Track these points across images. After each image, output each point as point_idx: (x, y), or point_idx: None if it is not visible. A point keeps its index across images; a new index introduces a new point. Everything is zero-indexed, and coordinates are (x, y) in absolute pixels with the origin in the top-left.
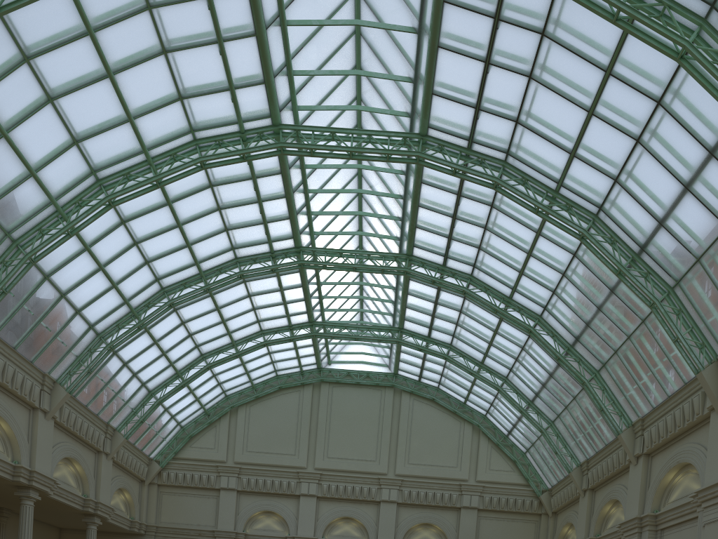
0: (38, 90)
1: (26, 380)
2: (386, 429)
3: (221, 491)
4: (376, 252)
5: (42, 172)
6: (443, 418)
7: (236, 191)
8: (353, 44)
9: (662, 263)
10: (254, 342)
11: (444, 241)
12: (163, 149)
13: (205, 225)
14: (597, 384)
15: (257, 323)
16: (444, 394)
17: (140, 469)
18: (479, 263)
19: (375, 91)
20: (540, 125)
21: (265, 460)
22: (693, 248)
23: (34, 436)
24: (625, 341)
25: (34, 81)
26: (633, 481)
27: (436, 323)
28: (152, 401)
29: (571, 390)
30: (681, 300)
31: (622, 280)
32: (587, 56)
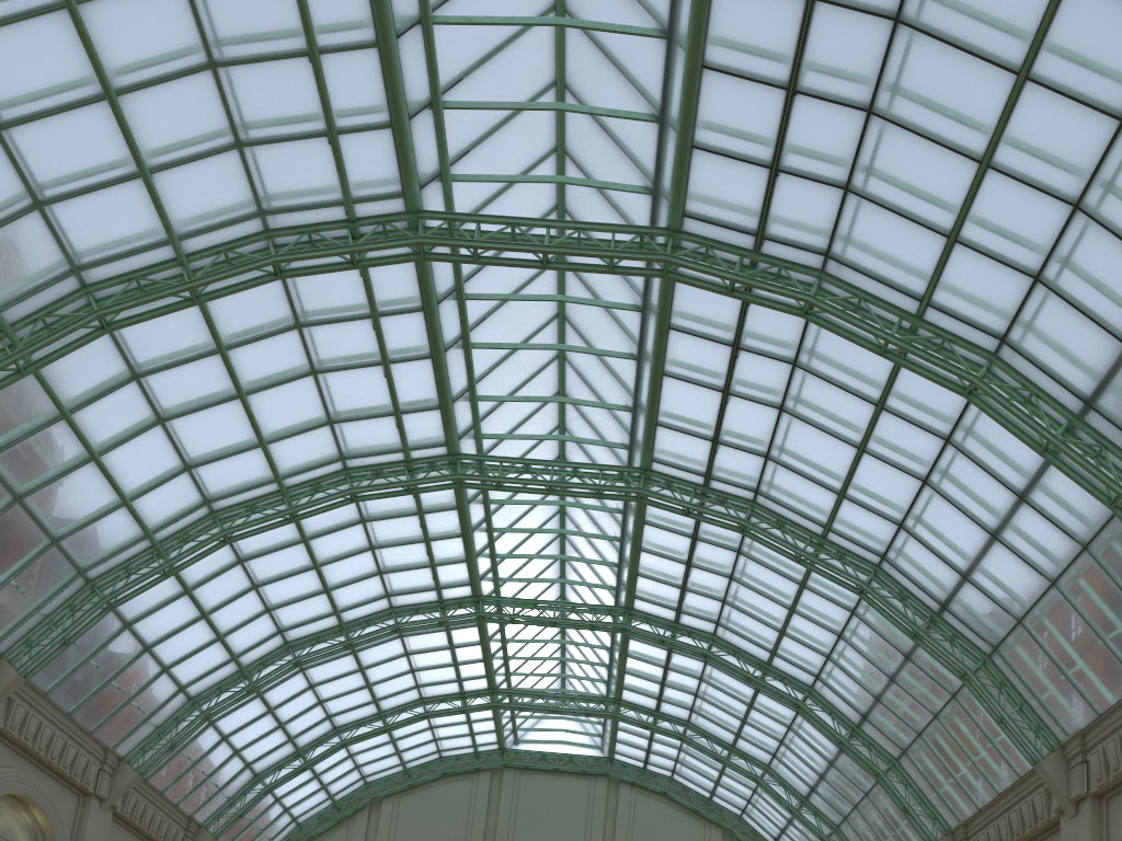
0: (147, 410)
1: (80, 756)
2: (597, 833)
3: None
4: (583, 603)
5: (139, 501)
6: (679, 819)
7: (396, 527)
8: (555, 369)
9: (971, 624)
10: (410, 713)
11: (676, 592)
12: (302, 478)
13: (352, 567)
14: (897, 777)
15: (416, 689)
16: (681, 787)
17: None
18: (725, 620)
19: (583, 419)
20: (797, 462)
21: None
22: (1011, 607)
23: (80, 831)
24: (930, 721)
25: (143, 400)
26: None
27: (667, 694)
28: (258, 787)
29: (861, 784)
30: (1003, 670)
31: (919, 644)
32: (851, 388)
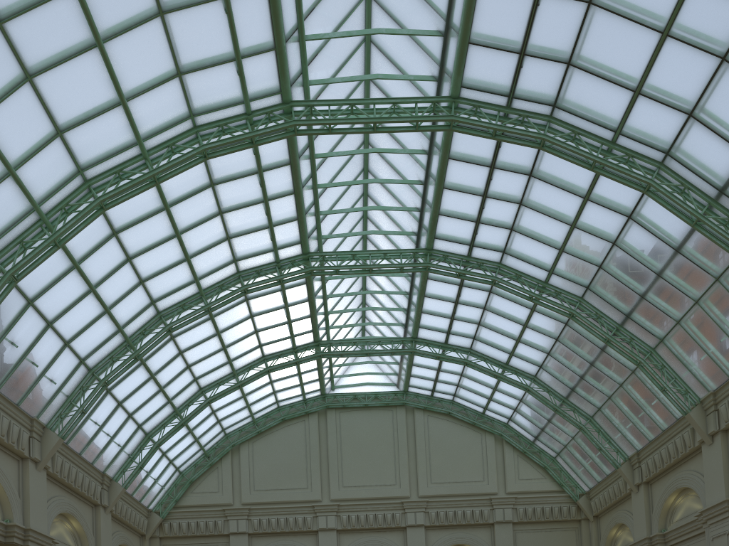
0: (14, 65)
1: (12, 426)
2: (403, 450)
3: (230, 536)
4: (392, 250)
5: (21, 171)
6: (462, 432)
7: (240, 189)
8: (362, 11)
9: None
10: (255, 371)
11: (471, 227)
12: (159, 140)
13: (206, 233)
14: (655, 363)
15: (259, 348)
16: (460, 407)
17: (140, 522)
18: (511, 247)
19: (389, 63)
20: (598, 63)
21: (276, 498)
22: None
23: (25, 489)
24: (691, 307)
25: (9, 52)
26: (710, 462)
27: (455, 326)
28: (149, 444)
29: (618, 377)
30: None
31: (699, 230)
32: None
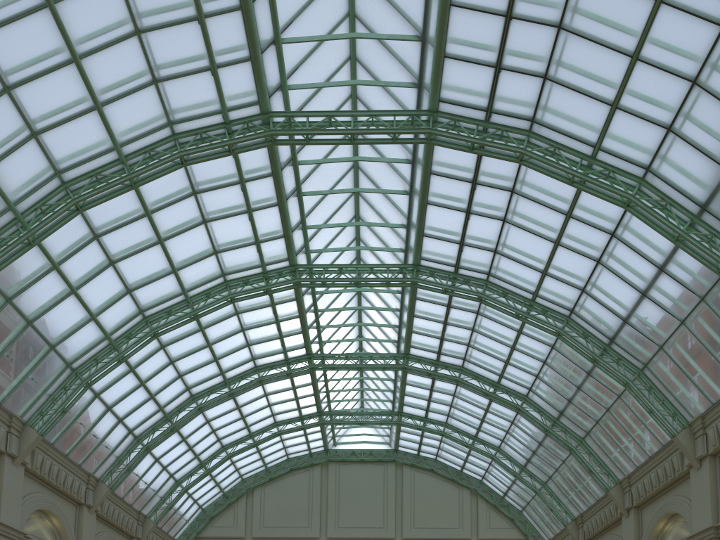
0: (103, 257)
1: (75, 481)
2: (391, 499)
3: None
4: (377, 353)
5: (101, 316)
6: (442, 485)
7: (258, 315)
8: (352, 201)
9: (630, 351)
10: (268, 432)
11: (437, 342)
12: (199, 290)
13: (231, 343)
14: (584, 450)
15: (272, 417)
16: (442, 464)
17: None
18: (469, 357)
19: (372, 233)
20: (515, 254)
21: (281, 534)
22: (656, 339)
23: (79, 528)
24: (604, 413)
25: (101, 251)
26: (627, 531)
27: (432, 406)
28: (178, 489)
29: (560, 455)
30: (651, 378)
31: (597, 366)
32: (550, 205)
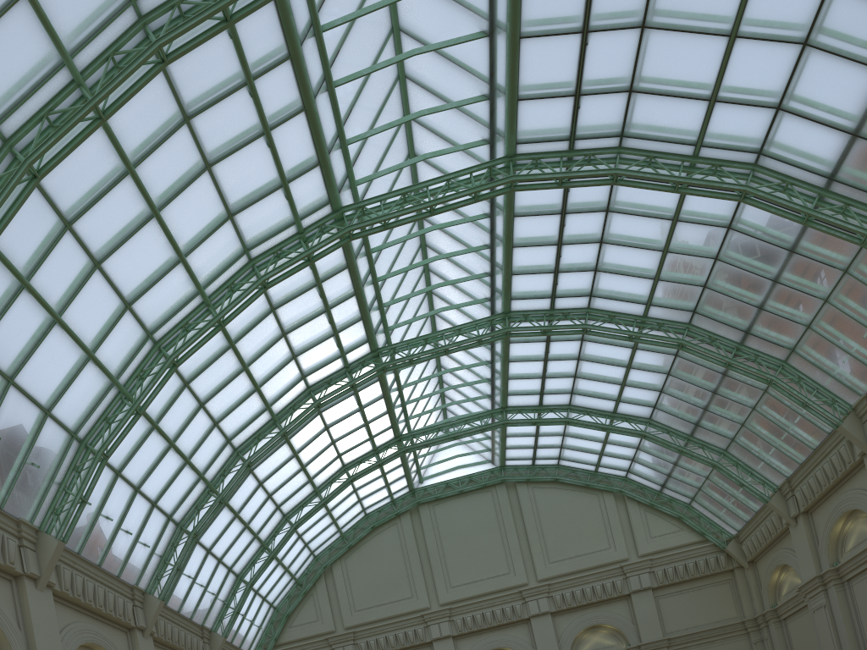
0: (84, 258)
1: (117, 599)
2: (511, 533)
3: None
4: (466, 323)
5: (99, 352)
6: (575, 497)
7: (301, 306)
8: (398, 92)
9: (865, 185)
10: (337, 483)
11: (550, 278)
12: (218, 283)
13: (272, 359)
14: (790, 377)
15: (338, 459)
16: (568, 470)
17: None
18: (598, 288)
19: (434, 135)
20: (663, 82)
21: (380, 614)
22: None
23: None
24: (821, 307)
25: (79, 247)
26: None
27: (548, 385)
28: (241, 586)
29: (748, 400)
30: None
31: (813, 227)
32: None
